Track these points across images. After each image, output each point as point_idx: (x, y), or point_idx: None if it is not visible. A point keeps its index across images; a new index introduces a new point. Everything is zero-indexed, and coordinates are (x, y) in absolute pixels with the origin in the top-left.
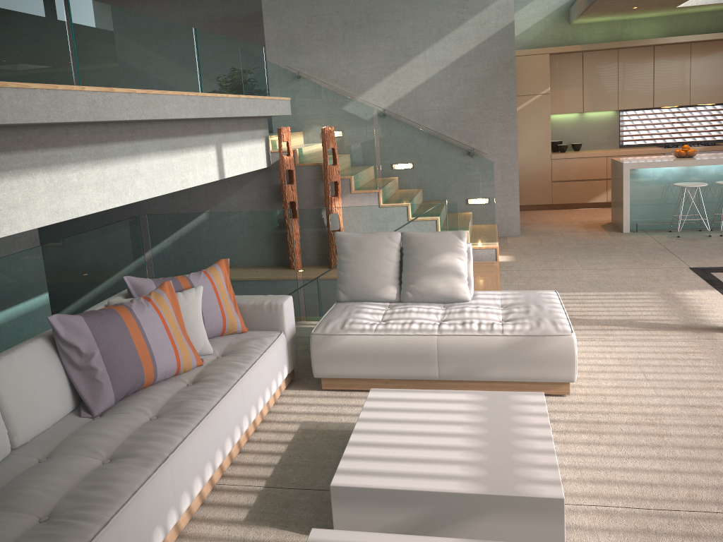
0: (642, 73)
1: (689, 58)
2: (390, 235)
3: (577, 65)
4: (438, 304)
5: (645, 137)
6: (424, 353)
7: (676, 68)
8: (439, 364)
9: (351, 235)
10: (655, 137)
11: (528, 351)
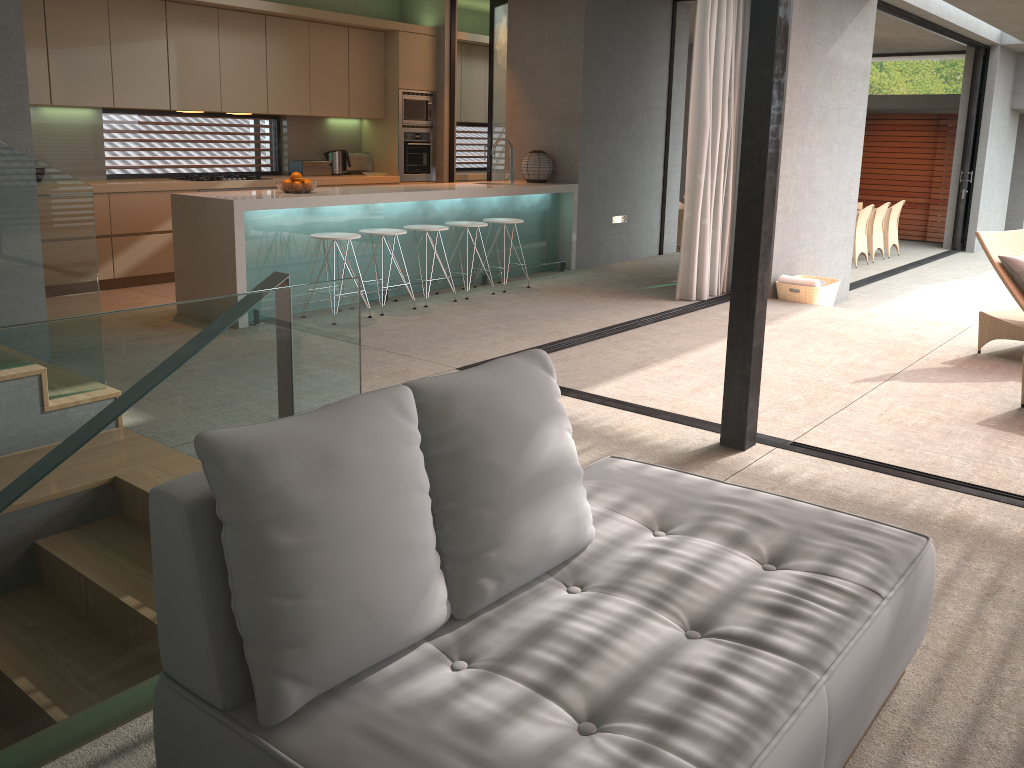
0: (151, 47)
1: (217, 33)
2: (400, 401)
3: (34, 8)
4: (545, 582)
5: (144, 162)
6: (813, 757)
7: (200, 46)
8: (825, 766)
9: (282, 432)
10: (159, 164)
11: (908, 615)
